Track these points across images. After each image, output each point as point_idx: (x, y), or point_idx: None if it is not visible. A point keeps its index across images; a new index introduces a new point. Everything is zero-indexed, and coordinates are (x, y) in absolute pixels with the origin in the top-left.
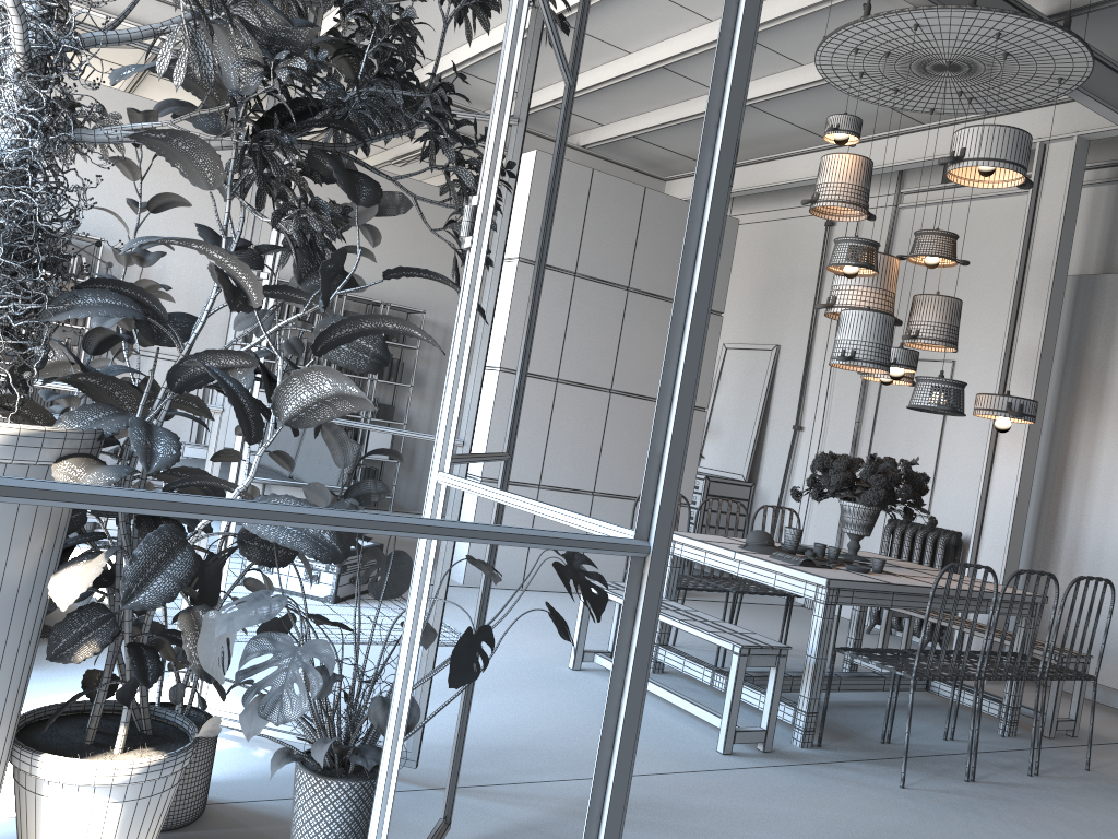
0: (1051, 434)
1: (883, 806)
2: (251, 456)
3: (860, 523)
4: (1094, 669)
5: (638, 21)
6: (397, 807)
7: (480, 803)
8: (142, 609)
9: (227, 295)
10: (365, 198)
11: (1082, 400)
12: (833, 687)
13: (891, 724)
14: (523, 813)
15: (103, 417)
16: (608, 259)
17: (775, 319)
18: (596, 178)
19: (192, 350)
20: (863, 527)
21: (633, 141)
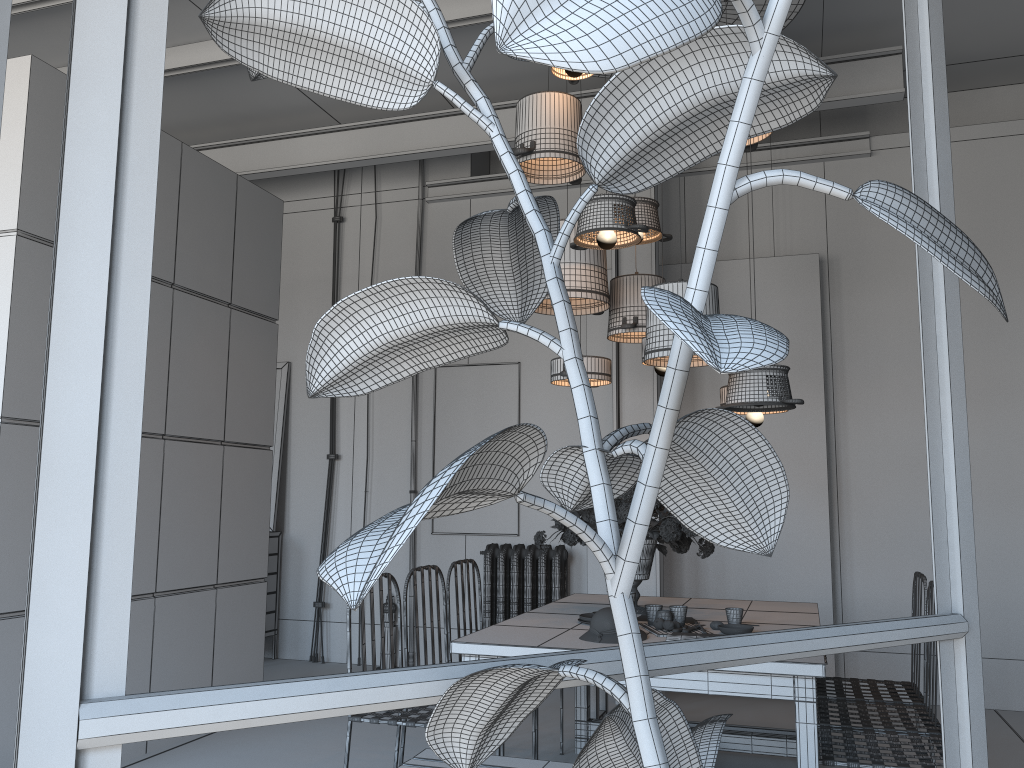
0: None
1: None
2: None
3: (645, 564)
4: None
5: None
6: None
7: None
8: None
9: None
10: None
11: None
12: None
13: None
14: None
15: None
16: None
17: (279, 332)
18: None
19: None
20: (647, 568)
21: None
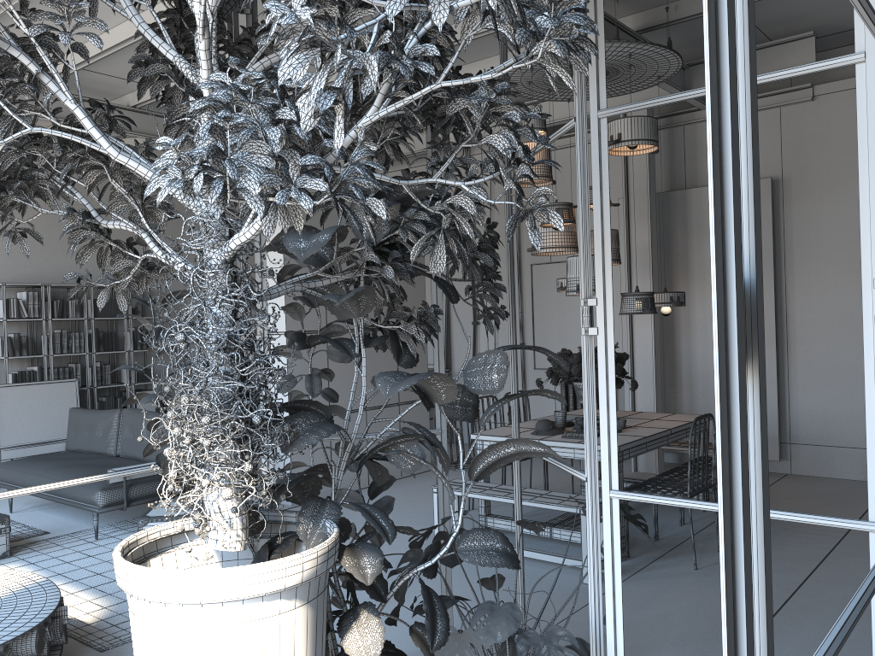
0: None
1: (701, 587)
2: (61, 443)
3: None
4: None
5: None
6: None
7: None
8: (440, 647)
9: (422, 400)
10: (453, 296)
11: (676, 275)
12: None
13: (657, 527)
14: None
15: (319, 508)
16: None
17: None
18: None
19: None
20: None
21: None
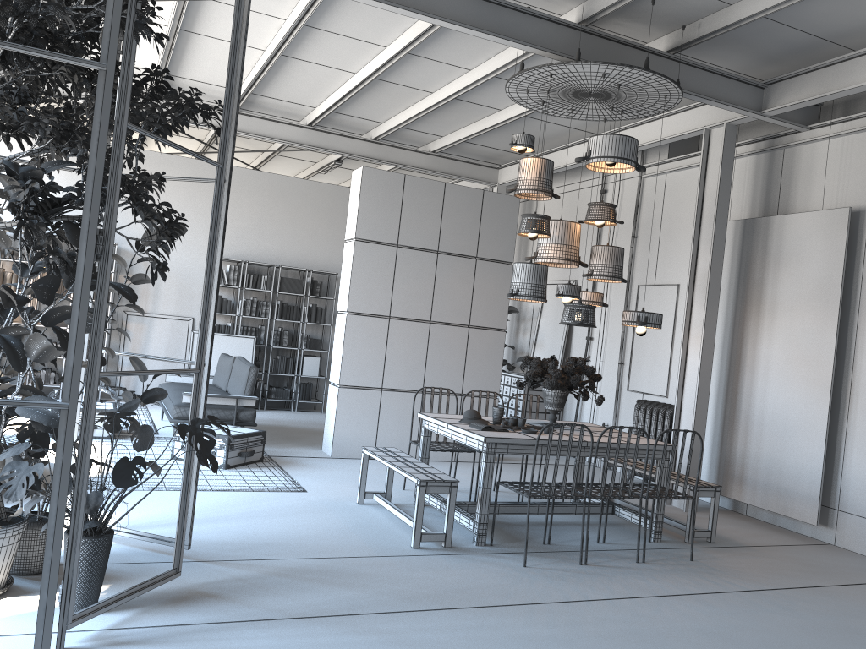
0: (732, 333)
1: (496, 575)
2: (211, 379)
3: (553, 402)
4: (761, 499)
5: (425, 74)
6: (168, 569)
7: (221, 568)
8: None
9: (3, 301)
10: None
11: (749, 308)
12: (533, 511)
13: (549, 532)
14: (243, 573)
15: None
16: (421, 233)
17: None
18: (408, 180)
19: (182, 310)
20: (555, 404)
21: (468, 144)
